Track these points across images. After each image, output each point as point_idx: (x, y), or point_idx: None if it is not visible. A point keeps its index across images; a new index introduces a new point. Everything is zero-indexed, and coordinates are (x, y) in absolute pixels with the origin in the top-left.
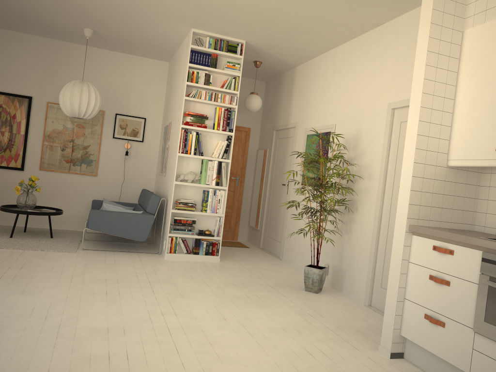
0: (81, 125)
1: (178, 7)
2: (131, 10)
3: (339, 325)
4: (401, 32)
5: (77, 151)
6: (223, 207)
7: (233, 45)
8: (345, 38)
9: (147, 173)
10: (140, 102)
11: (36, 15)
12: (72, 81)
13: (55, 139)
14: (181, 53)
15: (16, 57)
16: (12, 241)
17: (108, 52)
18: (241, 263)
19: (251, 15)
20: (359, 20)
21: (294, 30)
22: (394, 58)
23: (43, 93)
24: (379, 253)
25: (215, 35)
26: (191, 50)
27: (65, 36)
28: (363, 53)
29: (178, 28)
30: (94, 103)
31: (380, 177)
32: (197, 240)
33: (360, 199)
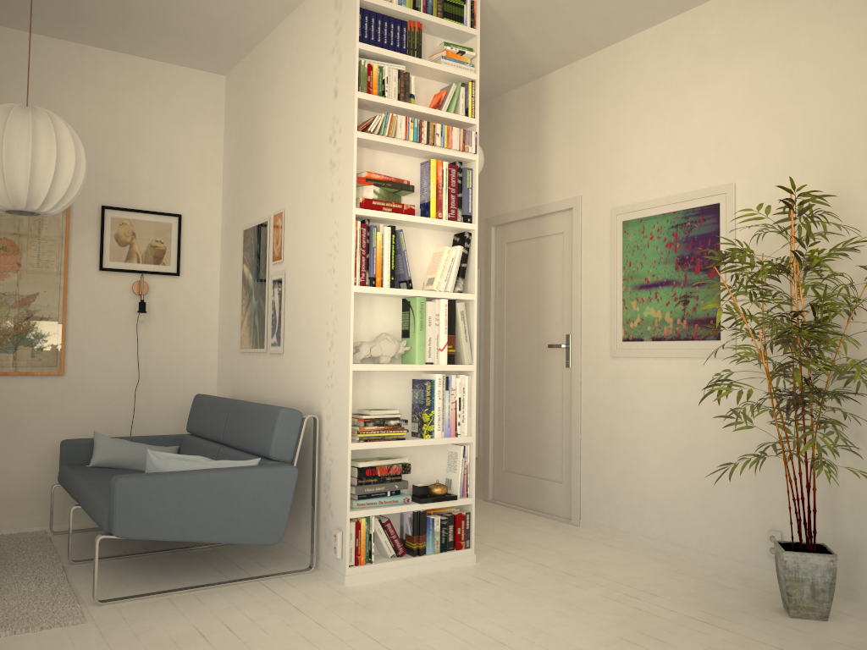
0: (7, 240)
1: None
2: None
3: None
4: None
5: (1, 314)
6: (469, 417)
7: (454, 2)
8: None
9: (196, 354)
10: (164, 176)
11: None
12: None
13: None
14: (303, 29)
15: None
16: None
17: (67, 45)
18: (525, 556)
19: None
20: None
21: None
22: None
23: None
24: None
25: None
26: (358, 8)
27: None
28: (812, 1)
29: None
30: (72, 169)
31: None
32: (420, 515)
33: None
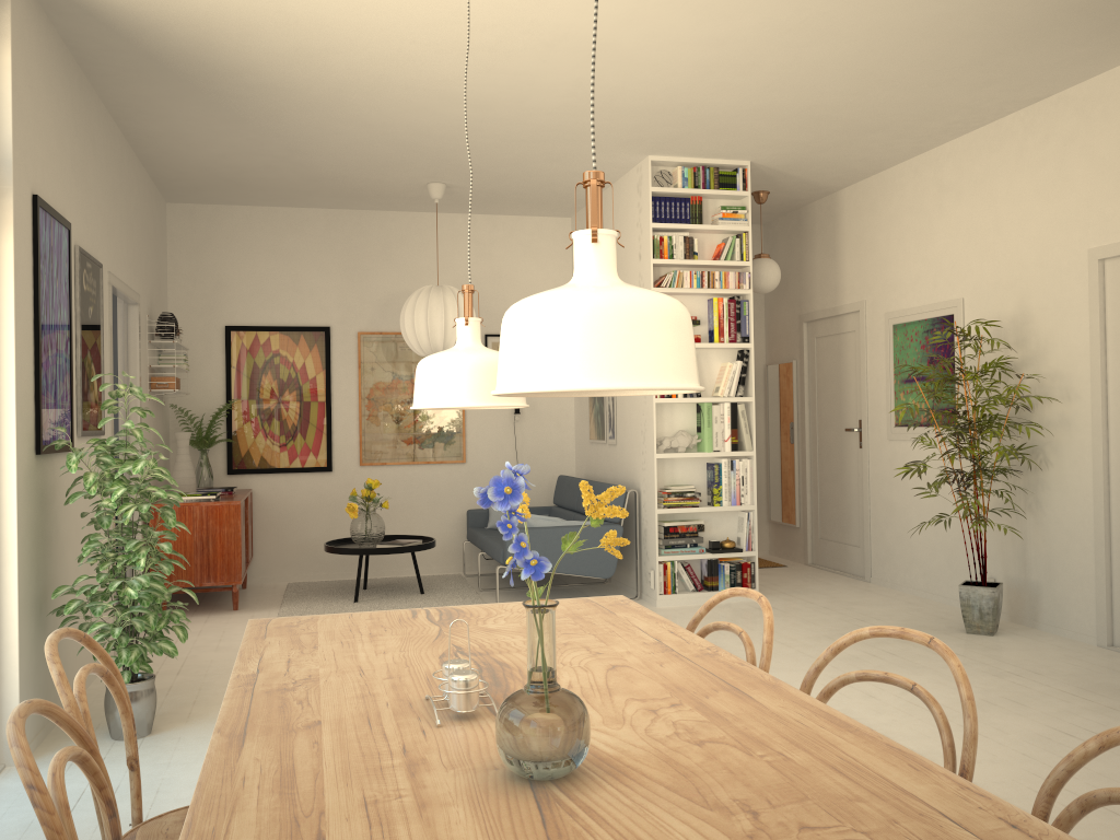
0: None
1: (639, 125)
2: (540, 143)
3: (1080, 684)
4: (1096, 110)
5: (423, 420)
6: (751, 490)
7: (728, 174)
8: (962, 129)
9: (558, 443)
10: None
11: (345, 176)
12: (421, 288)
13: (381, 401)
14: (619, 201)
15: (292, 256)
16: (368, 608)
17: (455, 216)
18: (802, 598)
19: (779, 119)
20: (1000, 97)
21: (859, 130)
22: (1086, 162)
23: (349, 316)
24: (1114, 542)
25: (693, 159)
26: (651, 197)
27: (381, 202)
28: (1007, 155)
29: (620, 158)
30: None
31: (1095, 394)
32: (713, 561)
33: (1051, 441)
